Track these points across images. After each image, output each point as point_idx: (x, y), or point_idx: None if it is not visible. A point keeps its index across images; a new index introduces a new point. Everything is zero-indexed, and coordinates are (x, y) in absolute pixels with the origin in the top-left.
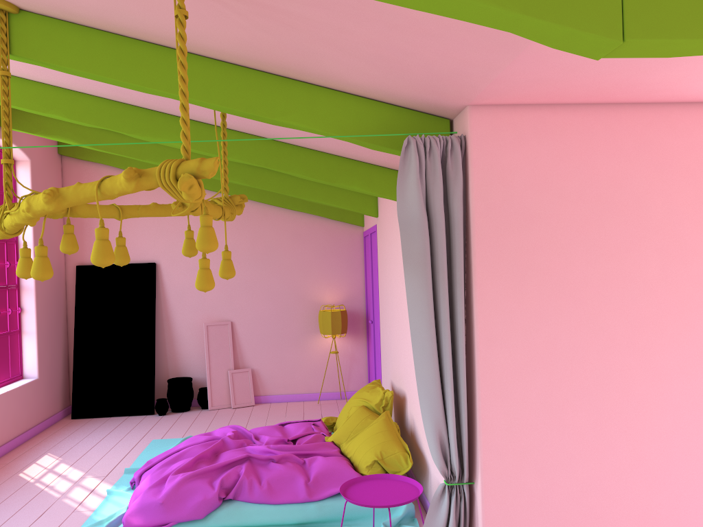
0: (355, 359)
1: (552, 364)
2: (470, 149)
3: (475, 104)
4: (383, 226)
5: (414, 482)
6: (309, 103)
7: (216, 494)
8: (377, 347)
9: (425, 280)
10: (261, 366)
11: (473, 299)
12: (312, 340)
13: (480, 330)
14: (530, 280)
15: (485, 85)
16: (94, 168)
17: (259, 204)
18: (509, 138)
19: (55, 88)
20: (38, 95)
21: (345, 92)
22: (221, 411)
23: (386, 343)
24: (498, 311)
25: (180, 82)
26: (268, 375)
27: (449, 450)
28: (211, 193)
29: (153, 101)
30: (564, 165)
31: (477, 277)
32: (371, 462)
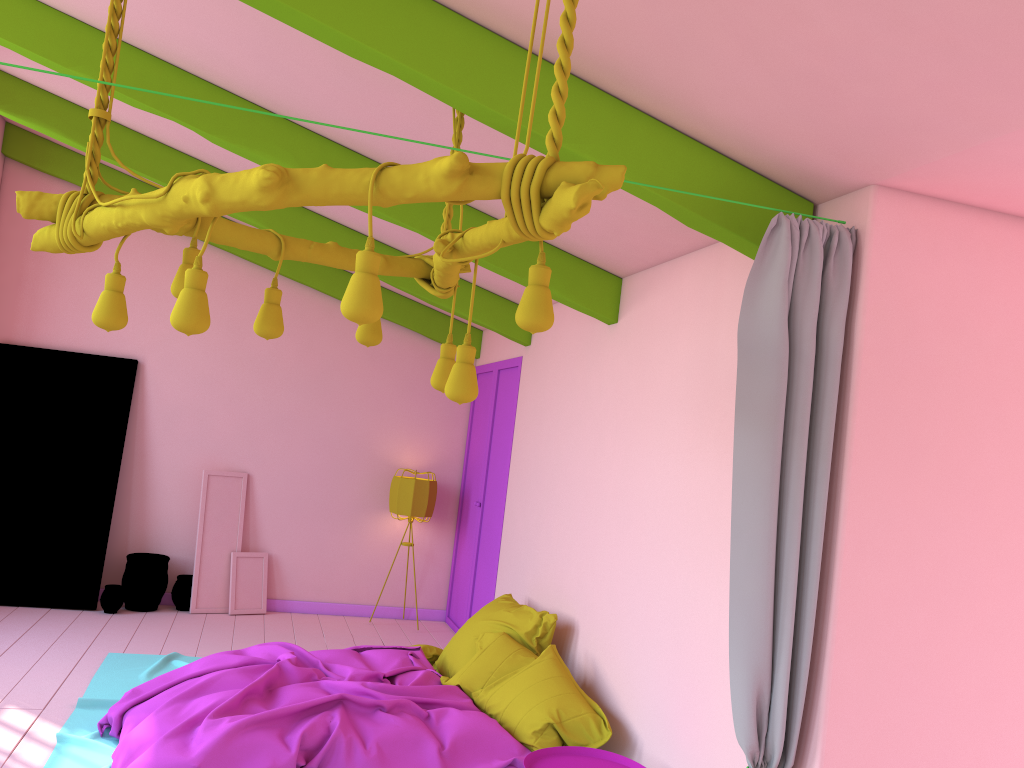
0: (434, 559)
1: (938, 598)
2: (868, 252)
3: (884, 185)
4: (545, 360)
5: (634, 765)
6: (619, 133)
7: (294, 758)
8: (488, 544)
9: (772, 441)
10: (285, 551)
11: (842, 482)
12: (372, 521)
13: (848, 532)
14: (923, 465)
15: (945, 154)
16: (59, 189)
17: (324, 297)
18: (921, 246)
19: (94, 32)
20: (61, 36)
21: (673, 128)
22: (212, 617)
23: (523, 539)
24: (875, 506)
25: (566, 26)
26: (293, 568)
27: (767, 719)
28: (250, 265)
29: (272, 88)
30: (987, 302)
31: (854, 449)
32: (543, 726)
